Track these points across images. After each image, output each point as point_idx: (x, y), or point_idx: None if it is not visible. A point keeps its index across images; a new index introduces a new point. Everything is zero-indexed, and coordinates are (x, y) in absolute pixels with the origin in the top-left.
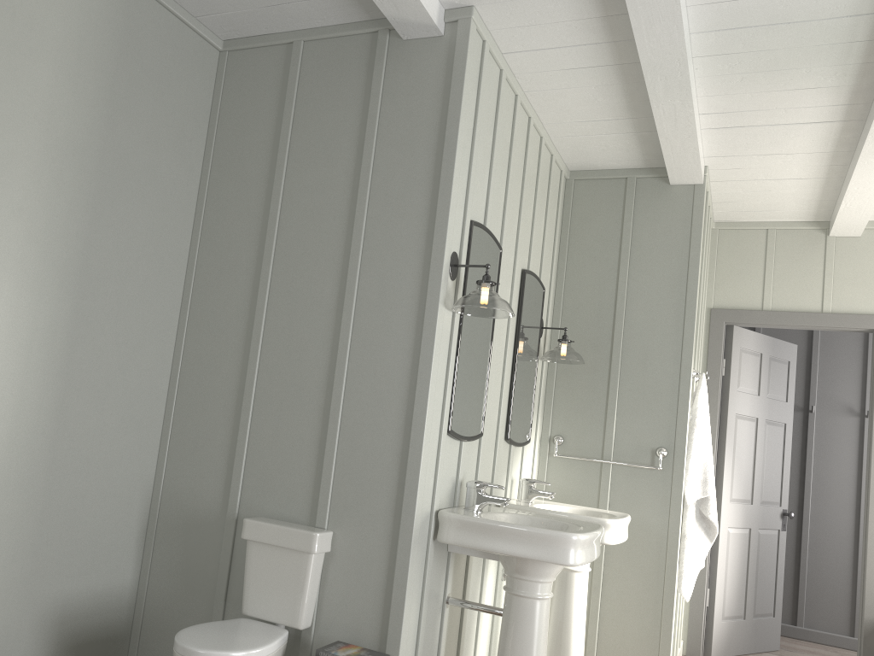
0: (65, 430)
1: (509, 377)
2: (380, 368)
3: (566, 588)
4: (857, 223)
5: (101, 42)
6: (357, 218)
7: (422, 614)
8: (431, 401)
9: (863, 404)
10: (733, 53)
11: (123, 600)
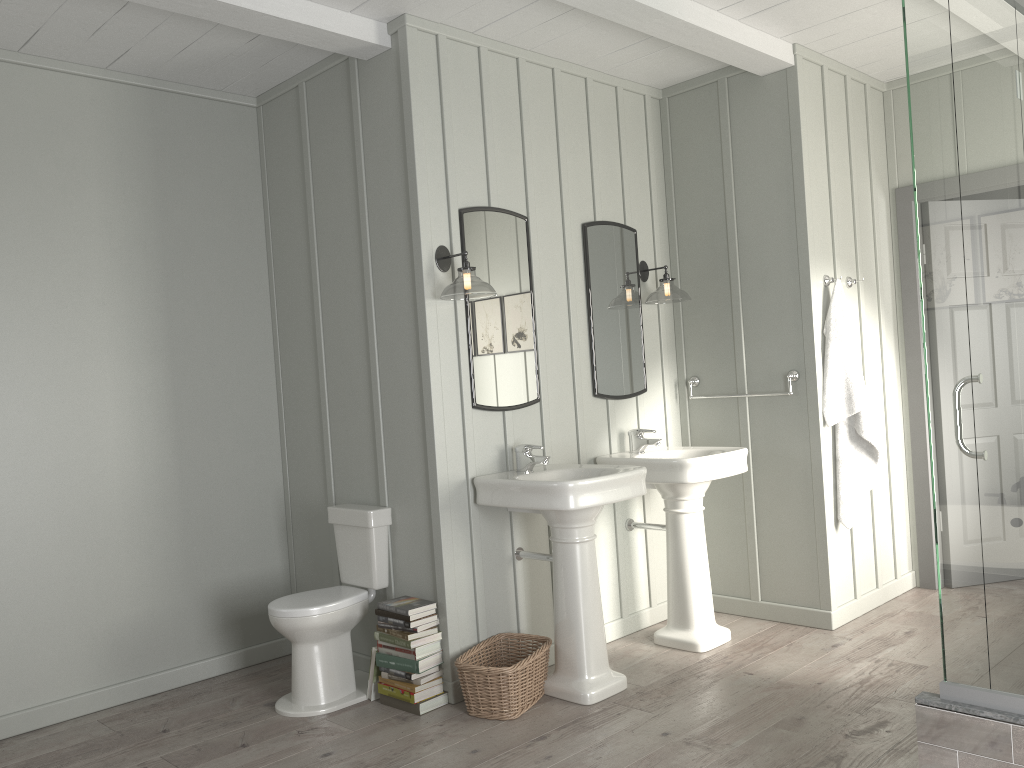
0: (187, 459)
1: (587, 335)
2: (398, 364)
3: (675, 531)
4: None
5: (136, 151)
6: (362, 235)
7: (474, 567)
8: (436, 386)
9: None
10: None
11: (277, 582)
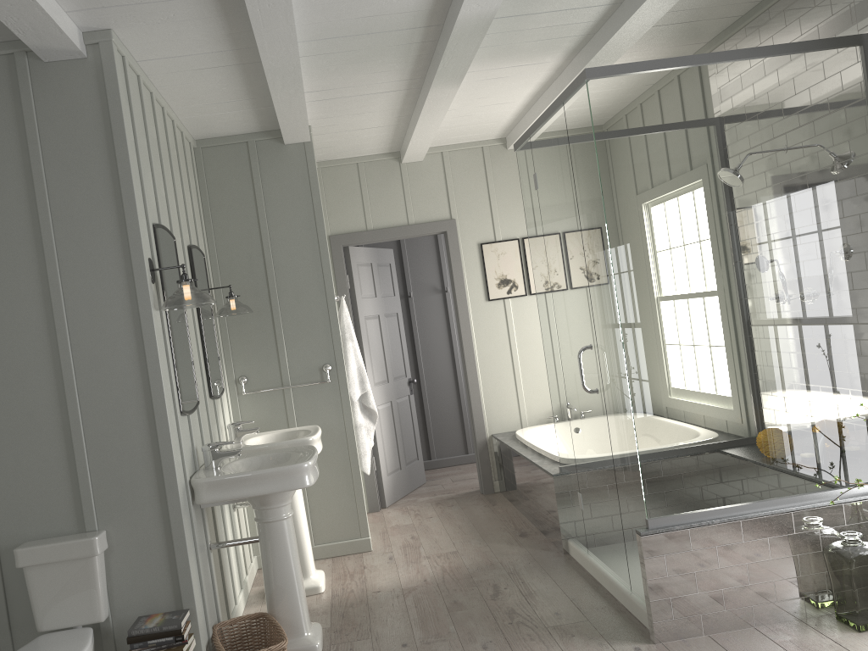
0: None
1: (201, 344)
2: (110, 377)
3: None
4: (420, 153)
5: None
6: (45, 243)
7: (200, 566)
8: (166, 394)
9: (442, 282)
10: (330, 53)
11: None
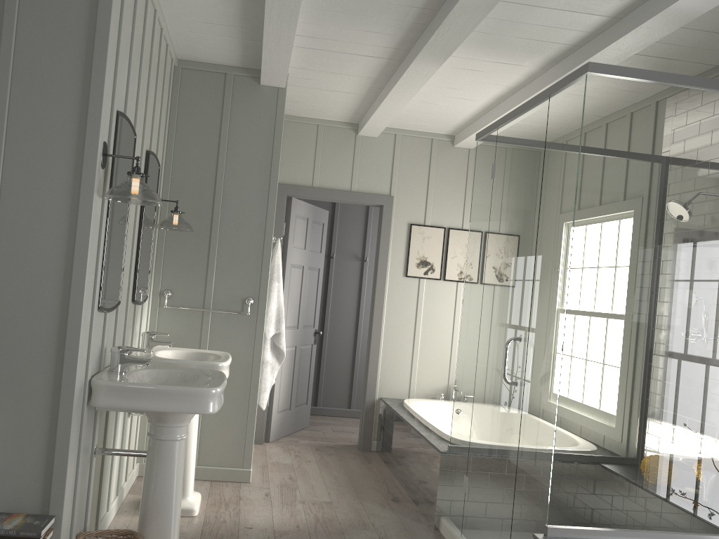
0: None
1: (136, 247)
2: (32, 253)
3: None
4: (378, 129)
5: None
6: None
7: (78, 471)
8: (87, 284)
9: (363, 252)
10: None
11: None
